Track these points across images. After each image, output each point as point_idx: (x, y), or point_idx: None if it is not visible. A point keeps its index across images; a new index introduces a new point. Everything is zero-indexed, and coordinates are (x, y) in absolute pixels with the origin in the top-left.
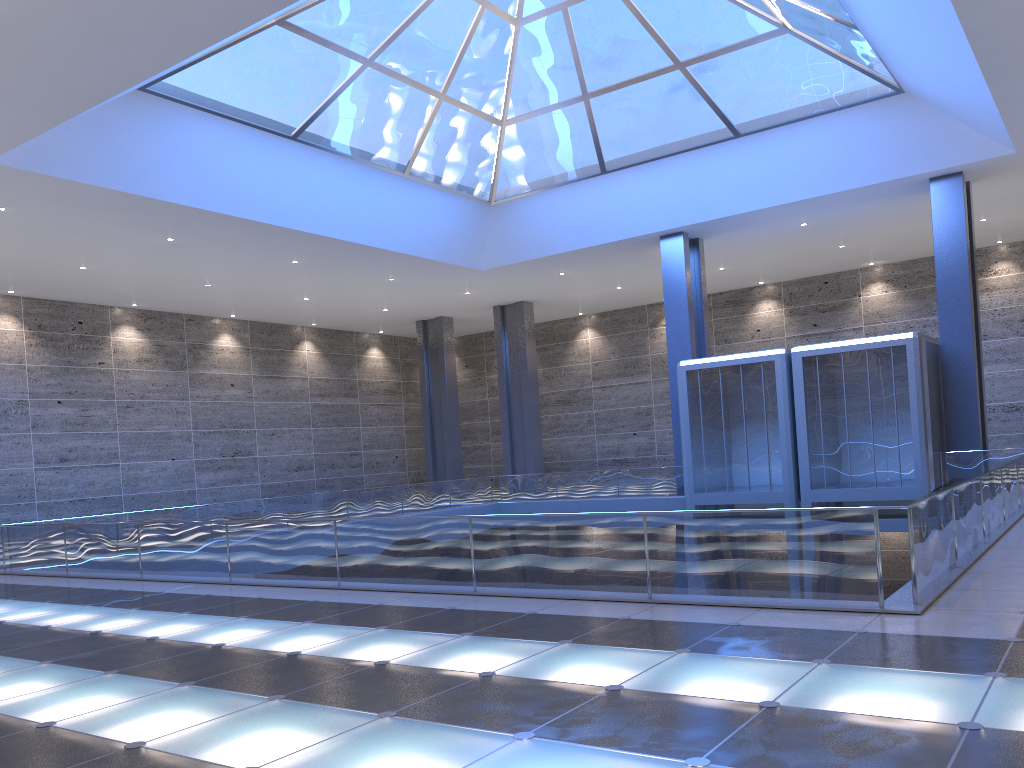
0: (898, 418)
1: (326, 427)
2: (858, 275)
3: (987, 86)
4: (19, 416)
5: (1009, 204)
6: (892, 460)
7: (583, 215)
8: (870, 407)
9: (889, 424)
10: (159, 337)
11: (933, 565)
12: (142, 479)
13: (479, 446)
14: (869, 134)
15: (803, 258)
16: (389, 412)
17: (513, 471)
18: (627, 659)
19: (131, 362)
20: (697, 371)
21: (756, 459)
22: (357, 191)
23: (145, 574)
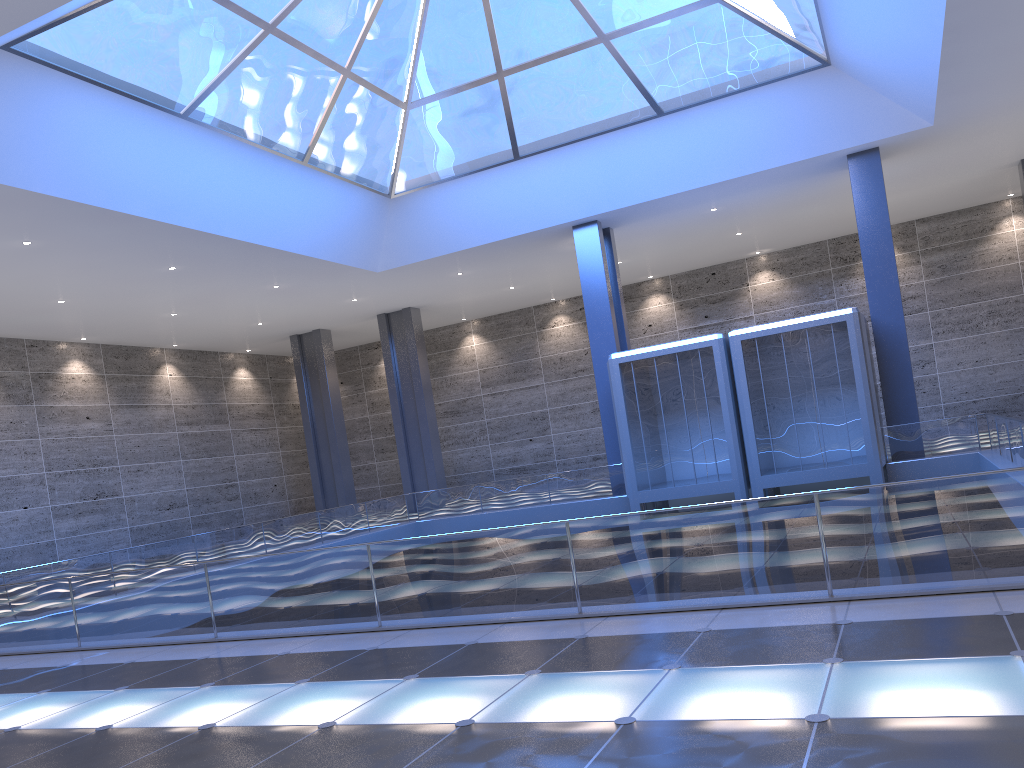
0: (844, 395)
1: (197, 458)
2: (744, 265)
3: (941, 47)
4: None
5: (903, 184)
6: (841, 438)
7: (492, 206)
8: (815, 386)
9: (835, 402)
10: None
11: None
12: None
13: (363, 467)
14: (793, 110)
15: (699, 248)
16: (263, 437)
17: (413, 488)
18: (972, 673)
19: None
20: (630, 363)
21: (701, 449)
22: (252, 181)
23: (85, 642)
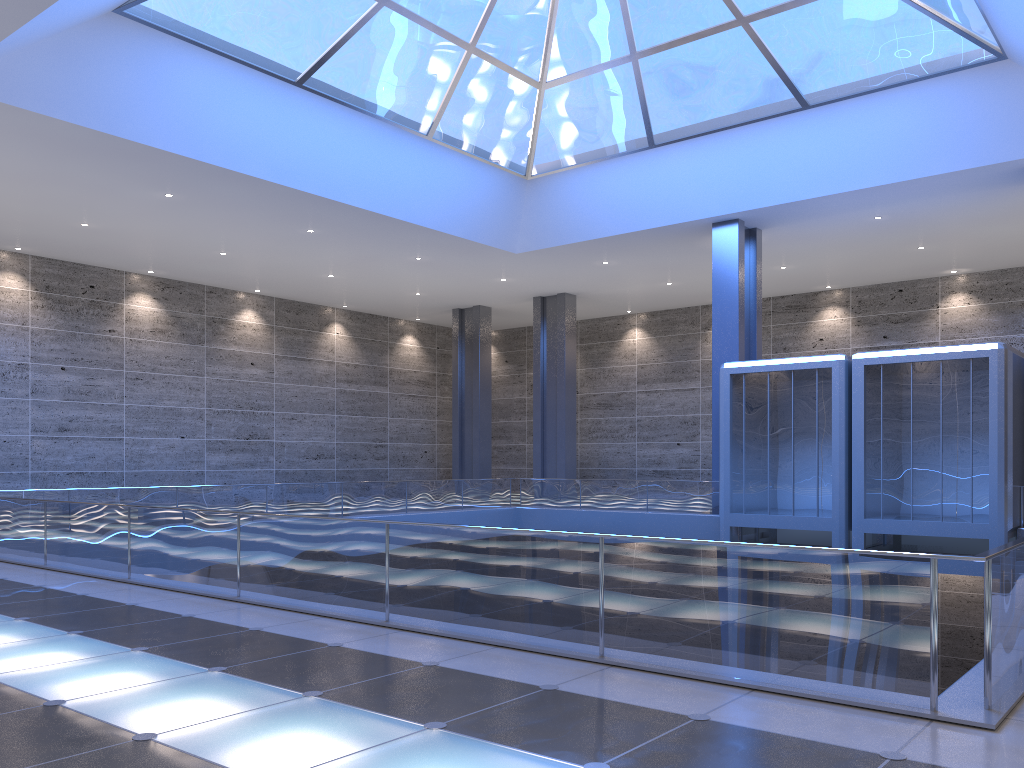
0: (973, 442)
1: (351, 415)
2: (938, 284)
3: None
4: (18, 380)
5: None
6: (963, 491)
7: (627, 195)
8: (941, 427)
9: (962, 449)
10: (176, 308)
11: (1017, 646)
12: (147, 456)
13: (514, 446)
14: (961, 109)
15: (876, 260)
16: (421, 404)
17: (543, 475)
18: None
19: (144, 332)
20: (742, 375)
21: (803, 479)
22: (373, 152)
23: (49, 561)
